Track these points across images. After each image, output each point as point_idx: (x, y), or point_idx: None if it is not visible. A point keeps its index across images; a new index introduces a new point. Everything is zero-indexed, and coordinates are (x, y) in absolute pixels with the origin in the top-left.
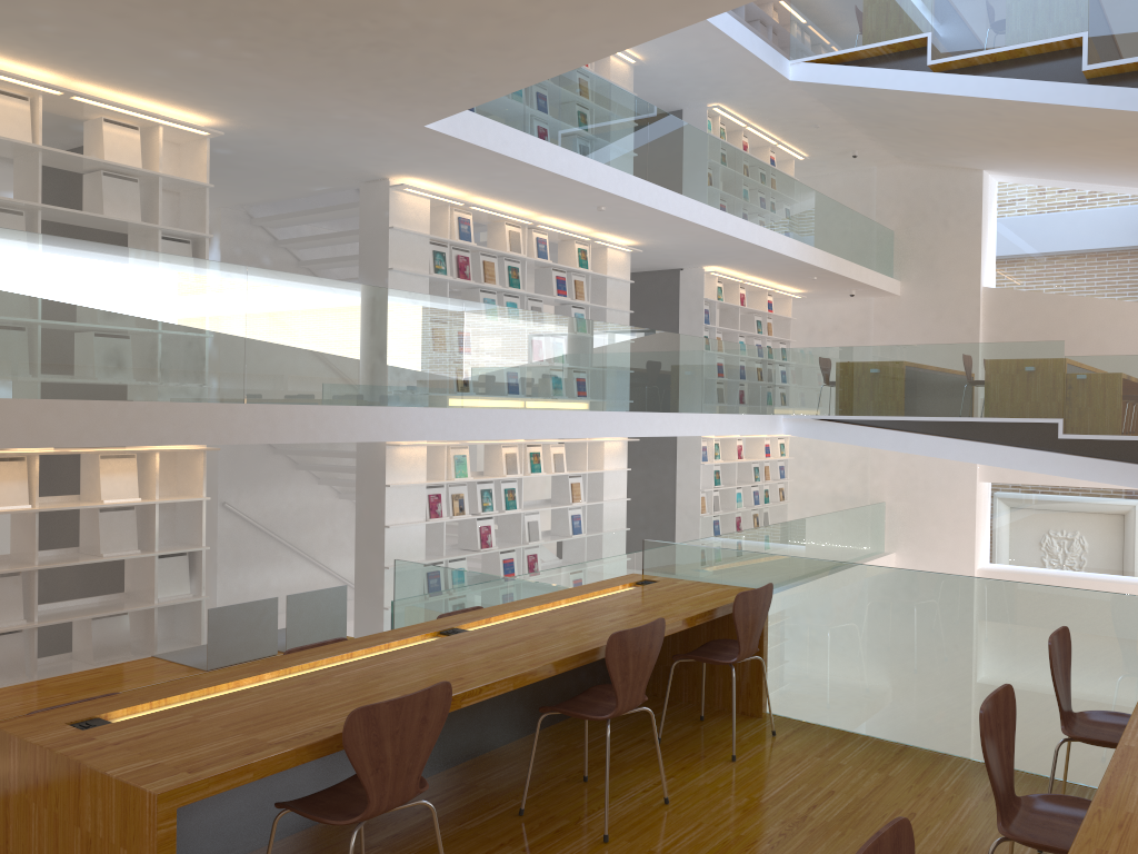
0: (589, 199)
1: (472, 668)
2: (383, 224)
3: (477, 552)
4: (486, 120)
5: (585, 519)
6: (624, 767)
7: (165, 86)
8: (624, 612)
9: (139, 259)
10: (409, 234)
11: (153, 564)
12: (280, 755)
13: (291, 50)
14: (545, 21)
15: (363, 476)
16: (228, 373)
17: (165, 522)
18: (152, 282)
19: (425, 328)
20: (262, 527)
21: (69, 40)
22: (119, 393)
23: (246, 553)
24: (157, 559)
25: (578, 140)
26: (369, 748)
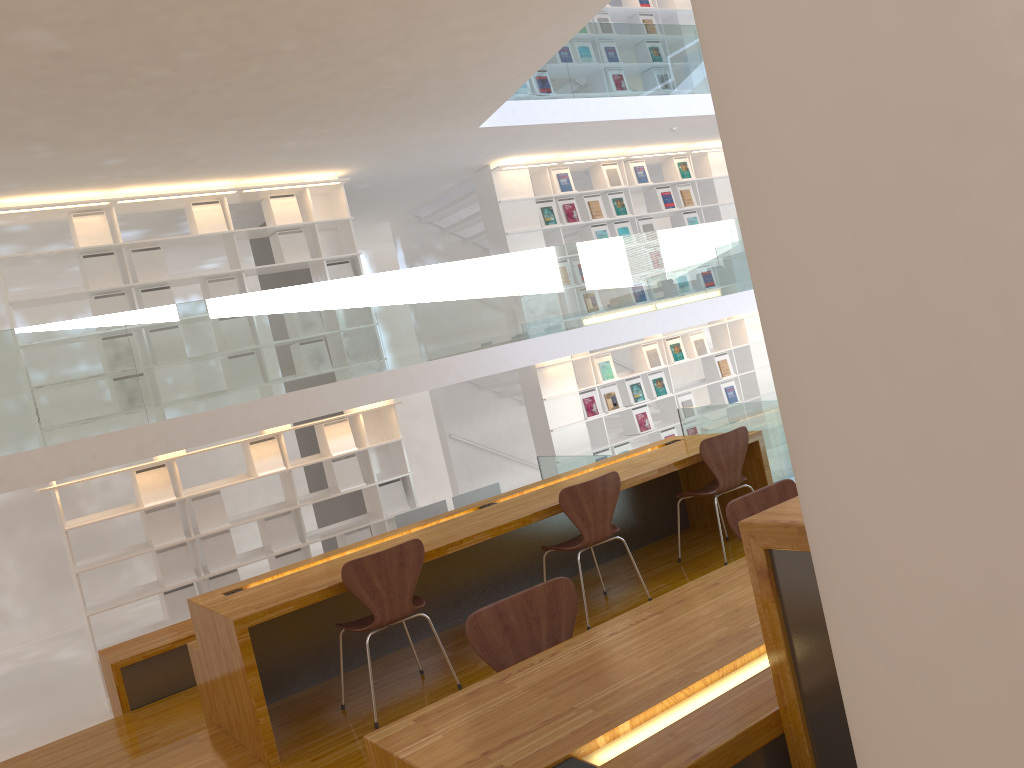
0: (656, 126)
1: (468, 528)
2: (494, 200)
3: (637, 435)
4: (532, 102)
5: (739, 389)
6: (640, 582)
7: (293, 164)
8: (621, 470)
9: (290, 293)
10: (516, 201)
11: (376, 491)
12: (310, 594)
13: (350, 118)
14: (503, 37)
15: (527, 396)
16: (371, 352)
17: (383, 460)
18: (303, 306)
19: (520, 278)
20: (484, 447)
21: (219, 161)
22: (299, 384)
23: (476, 468)
24: (378, 487)
25: (628, 84)
26: (363, 584)
